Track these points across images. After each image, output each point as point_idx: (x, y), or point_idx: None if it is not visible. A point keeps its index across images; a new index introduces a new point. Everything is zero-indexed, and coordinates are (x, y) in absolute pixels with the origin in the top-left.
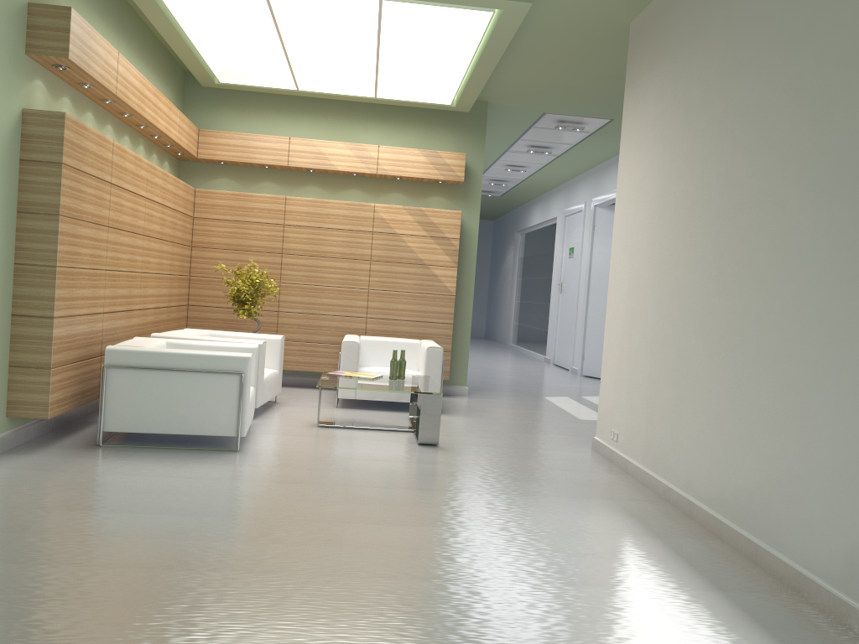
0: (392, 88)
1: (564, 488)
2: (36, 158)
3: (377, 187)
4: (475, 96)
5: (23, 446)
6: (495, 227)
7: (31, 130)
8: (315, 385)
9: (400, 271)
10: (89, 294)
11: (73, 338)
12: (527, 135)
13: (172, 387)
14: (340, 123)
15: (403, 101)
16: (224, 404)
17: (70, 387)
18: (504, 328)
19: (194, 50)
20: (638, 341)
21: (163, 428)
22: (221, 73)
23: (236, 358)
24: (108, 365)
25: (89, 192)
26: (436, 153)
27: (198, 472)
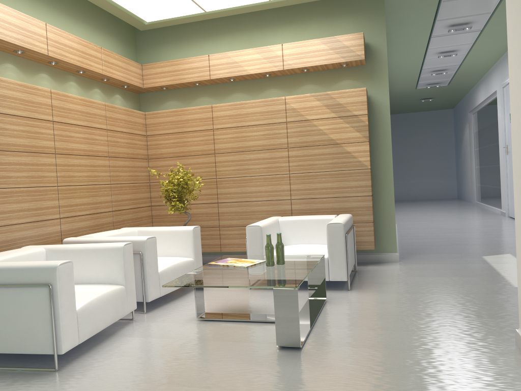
0: None
1: None
2: None
3: (290, 83)
4: None
5: None
6: (454, 113)
7: None
8: None
9: (315, 153)
10: None
11: None
12: (441, 13)
13: None
14: (253, 35)
15: None
16: (38, 320)
17: None
18: (469, 189)
19: None
20: None
21: None
22: (139, 12)
23: (42, 269)
24: None
25: None
26: (334, 38)
27: None
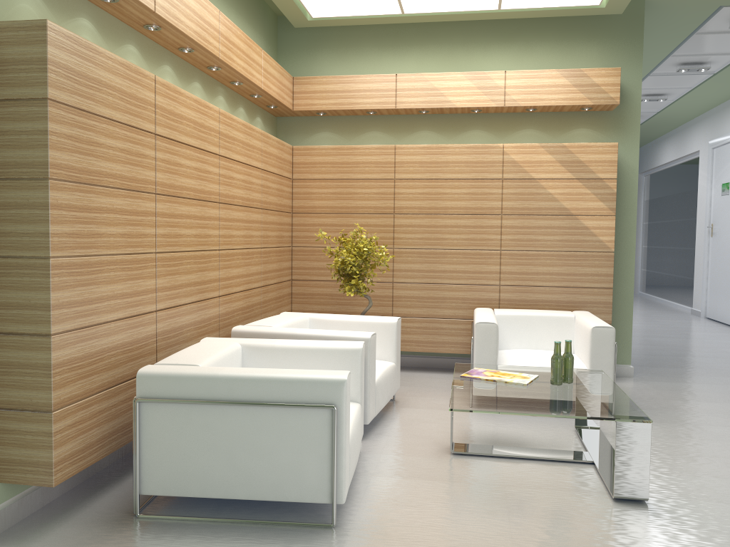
0: None
1: None
2: (12, 94)
3: (503, 124)
4: None
5: (31, 519)
6: None
7: (3, 53)
8: (440, 366)
9: (540, 225)
10: (125, 290)
11: (97, 357)
12: (682, 48)
13: (232, 429)
14: (455, 52)
15: (534, 9)
16: (309, 454)
17: (97, 428)
18: None
19: None
20: None
21: (223, 491)
22: (311, 3)
23: (323, 383)
24: (141, 397)
25: (112, 145)
26: (580, 71)
27: None
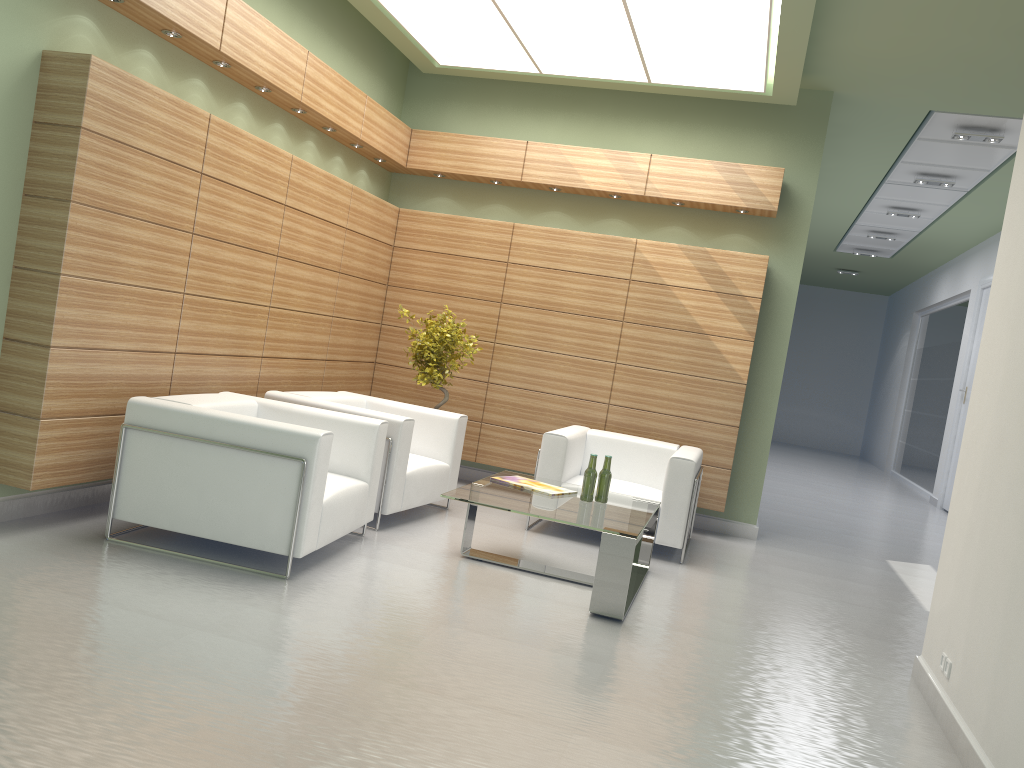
0: (668, 65)
1: (790, 763)
2: (51, 119)
3: (648, 217)
4: (797, 74)
5: (9, 523)
6: (889, 305)
7: (49, 80)
8: None
9: (665, 340)
10: (141, 323)
11: (98, 381)
12: (910, 154)
13: (207, 468)
14: (604, 124)
15: (691, 87)
16: (275, 504)
17: (87, 450)
18: (884, 446)
19: (386, 11)
20: (1004, 495)
21: (190, 527)
22: (435, 49)
23: (298, 436)
24: (129, 424)
25: (147, 178)
26: (737, 166)
27: (175, 606)
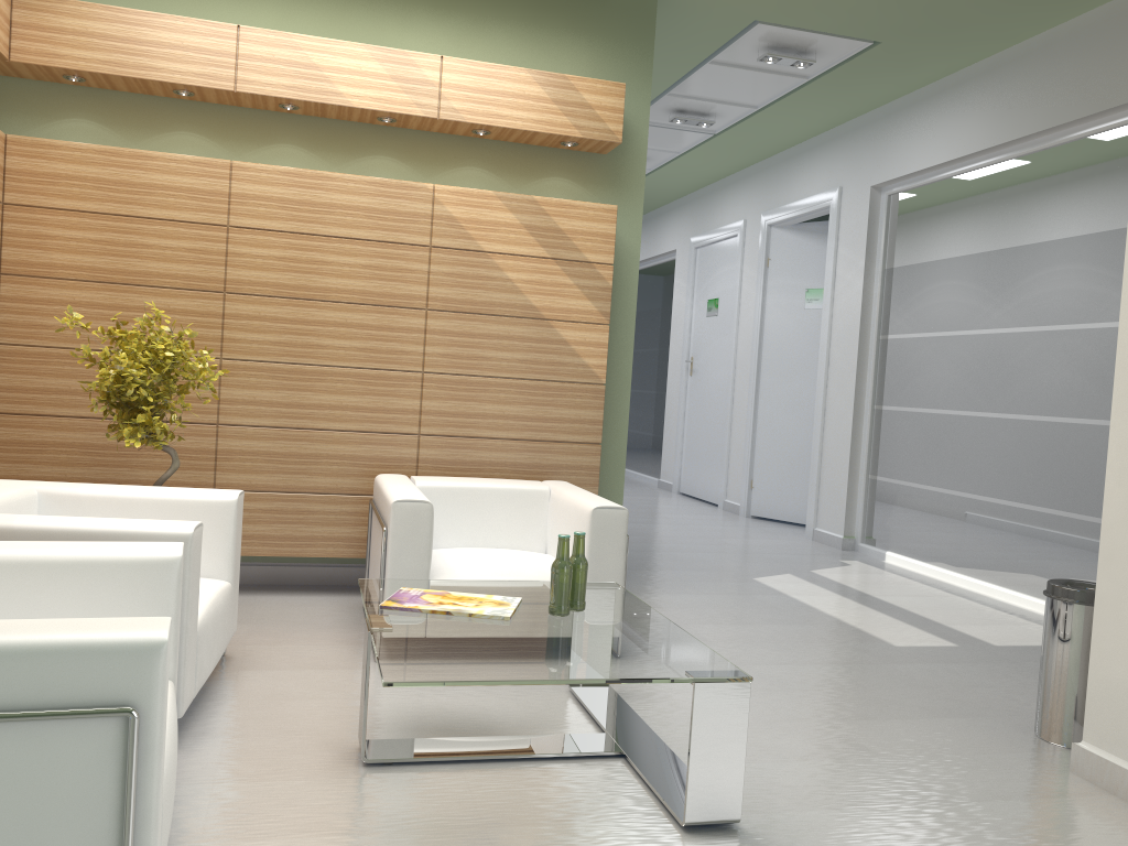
0: None
1: None
2: None
3: (431, 153)
4: None
5: None
6: None
7: None
8: (303, 581)
9: (491, 332)
10: None
11: None
12: (685, 83)
13: None
14: (349, 9)
15: None
16: (59, 837)
17: None
18: None
19: None
20: None
21: None
22: None
23: (105, 652)
24: None
25: None
26: (565, 79)
27: None
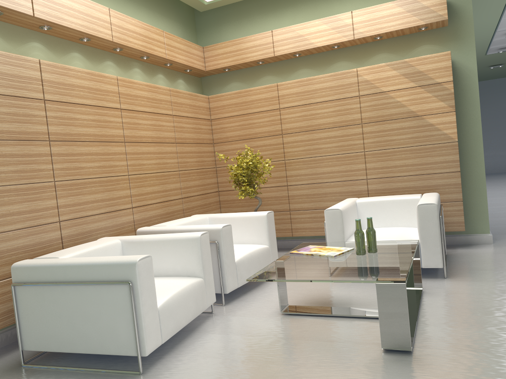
0: None
1: None
2: None
3: (361, 53)
4: None
5: None
6: None
7: None
8: None
9: (393, 128)
10: (23, 209)
11: None
12: None
13: (70, 302)
14: (317, 5)
15: None
16: (119, 319)
17: (1, 304)
18: None
19: None
20: None
21: (70, 347)
22: None
23: (121, 265)
24: (15, 282)
25: None
26: None
27: None
